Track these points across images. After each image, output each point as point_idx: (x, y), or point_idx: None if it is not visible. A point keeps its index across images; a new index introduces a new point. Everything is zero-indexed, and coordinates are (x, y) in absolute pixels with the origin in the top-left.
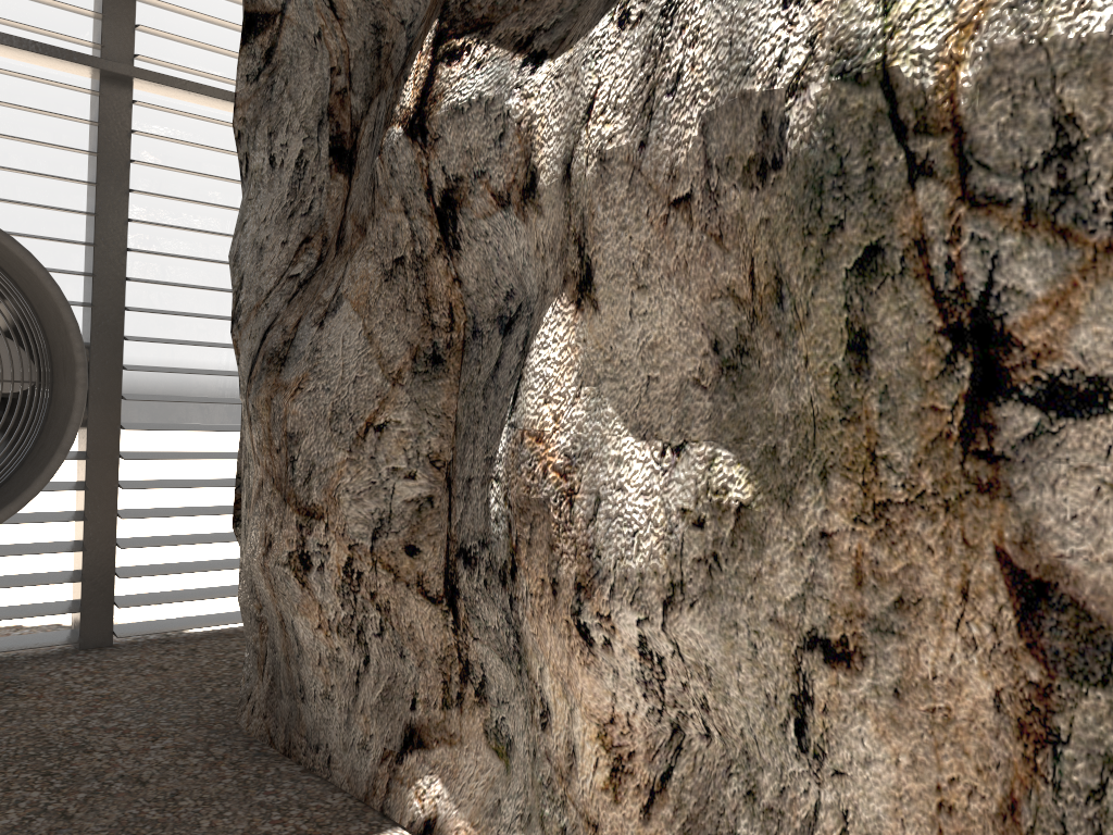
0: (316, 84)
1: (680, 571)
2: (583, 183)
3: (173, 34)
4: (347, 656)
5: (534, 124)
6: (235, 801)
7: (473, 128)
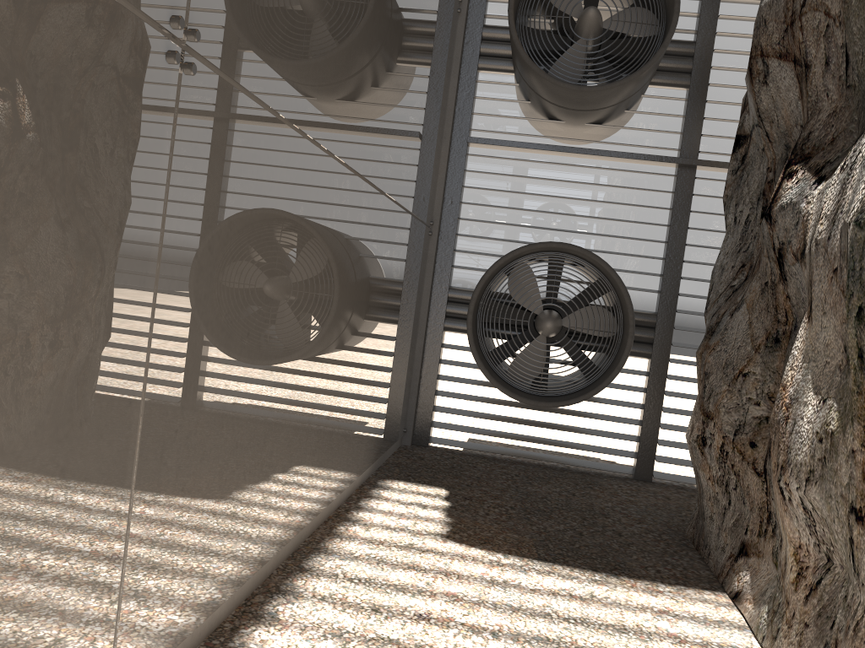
0: (759, 176)
1: (813, 464)
2: (812, 254)
3: (721, 136)
4: (720, 498)
5: (808, 218)
6: (654, 555)
7: (787, 217)
